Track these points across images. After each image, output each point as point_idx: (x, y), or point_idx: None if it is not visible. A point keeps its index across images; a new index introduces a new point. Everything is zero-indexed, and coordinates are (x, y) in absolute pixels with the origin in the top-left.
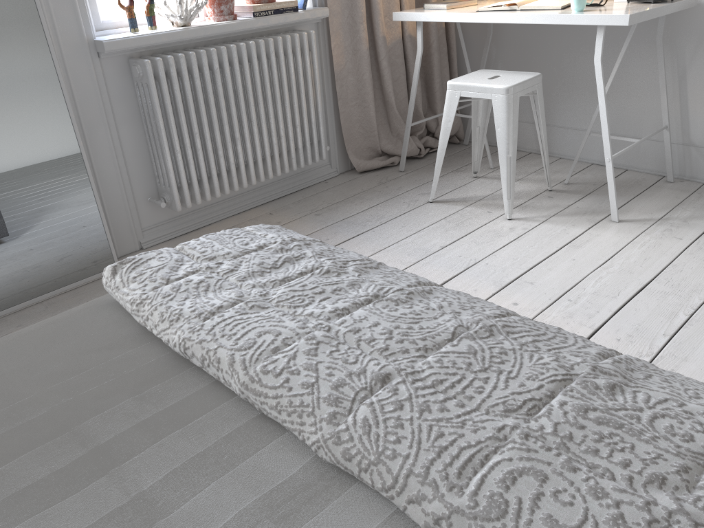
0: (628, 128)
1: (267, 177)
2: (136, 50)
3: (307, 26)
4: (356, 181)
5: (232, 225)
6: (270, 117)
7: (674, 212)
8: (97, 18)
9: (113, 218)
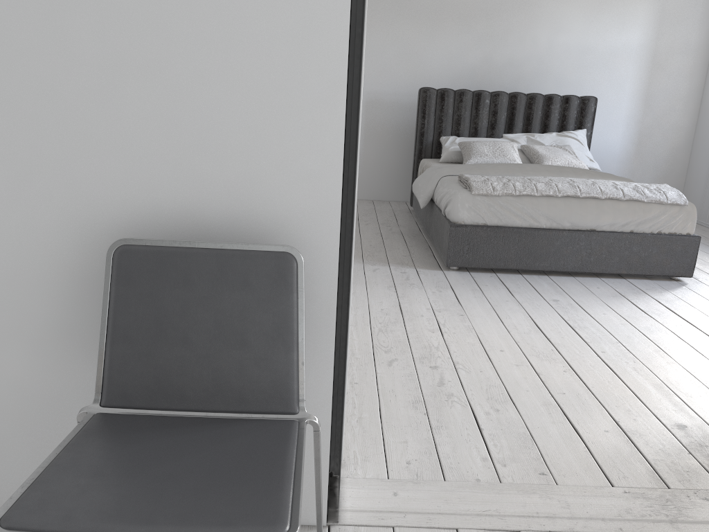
0: None
1: None
2: None
3: None
4: None
5: None
6: None
7: None
8: None
9: None
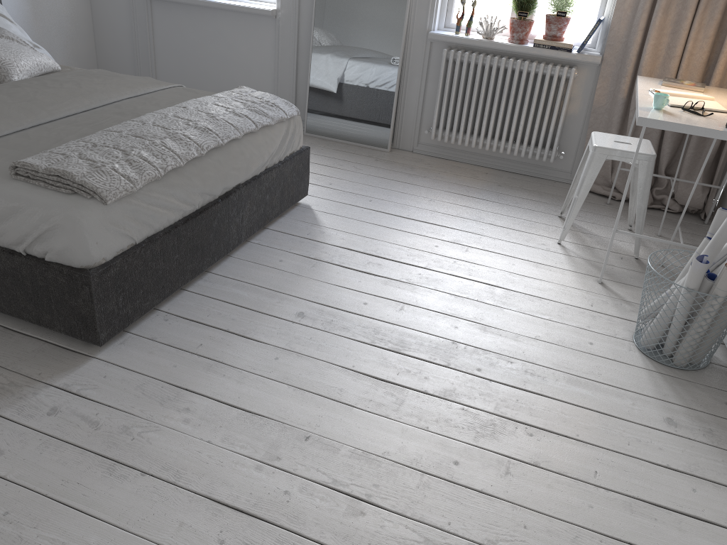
0: None
1: (499, 150)
2: (450, 43)
3: (589, 66)
4: (567, 190)
5: (461, 166)
6: (514, 113)
7: None
8: (449, 21)
9: (404, 127)
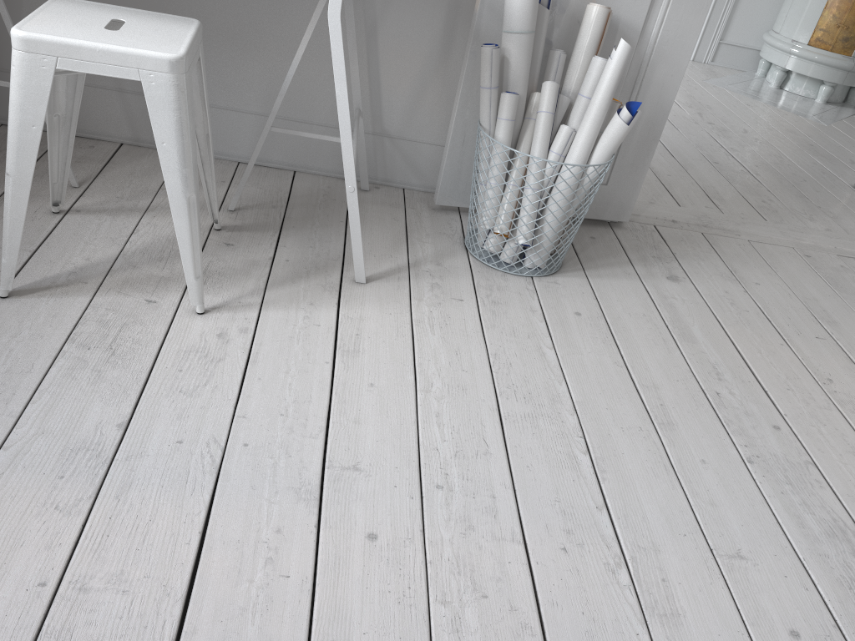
0: (293, 107)
1: None
2: None
3: None
4: None
5: None
6: None
7: (414, 248)
8: None
9: None
